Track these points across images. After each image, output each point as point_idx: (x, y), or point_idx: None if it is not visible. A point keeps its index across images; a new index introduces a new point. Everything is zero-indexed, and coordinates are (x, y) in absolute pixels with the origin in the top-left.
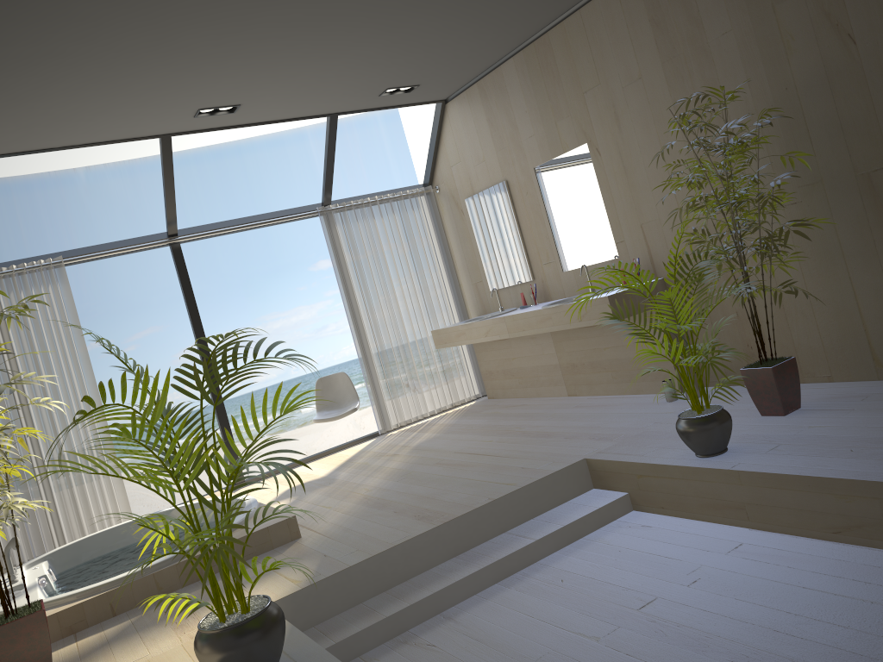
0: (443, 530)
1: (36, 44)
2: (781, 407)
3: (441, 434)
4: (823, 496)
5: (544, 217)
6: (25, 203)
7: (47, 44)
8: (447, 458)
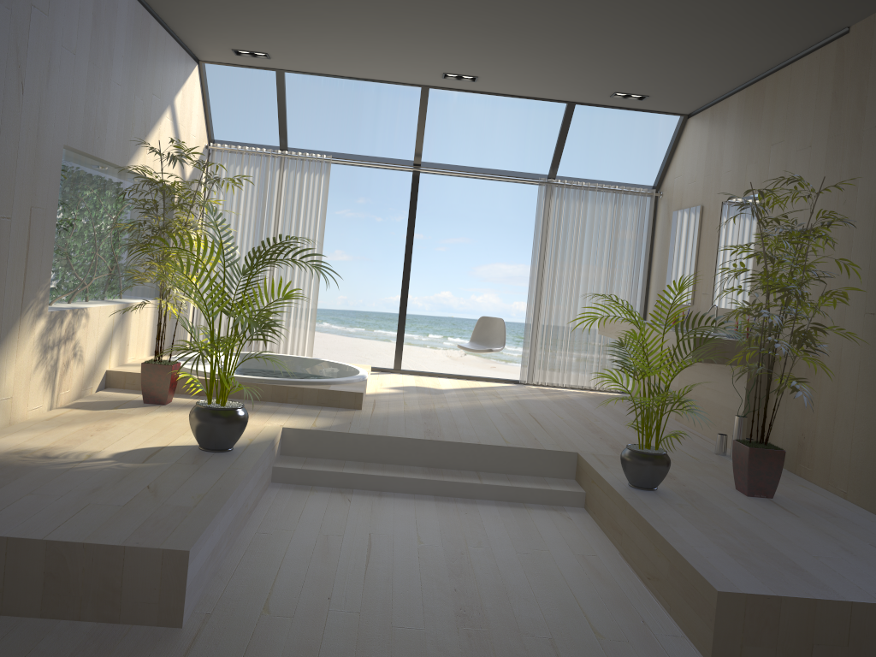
0: (427, 444)
1: (302, 7)
2: (746, 487)
3: (550, 401)
4: (650, 544)
5: (715, 251)
6: (405, 106)
7: (309, 9)
8: (518, 414)
